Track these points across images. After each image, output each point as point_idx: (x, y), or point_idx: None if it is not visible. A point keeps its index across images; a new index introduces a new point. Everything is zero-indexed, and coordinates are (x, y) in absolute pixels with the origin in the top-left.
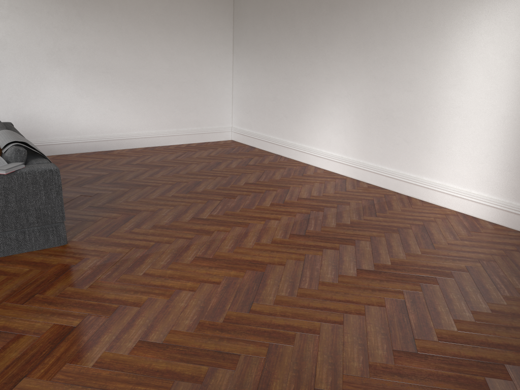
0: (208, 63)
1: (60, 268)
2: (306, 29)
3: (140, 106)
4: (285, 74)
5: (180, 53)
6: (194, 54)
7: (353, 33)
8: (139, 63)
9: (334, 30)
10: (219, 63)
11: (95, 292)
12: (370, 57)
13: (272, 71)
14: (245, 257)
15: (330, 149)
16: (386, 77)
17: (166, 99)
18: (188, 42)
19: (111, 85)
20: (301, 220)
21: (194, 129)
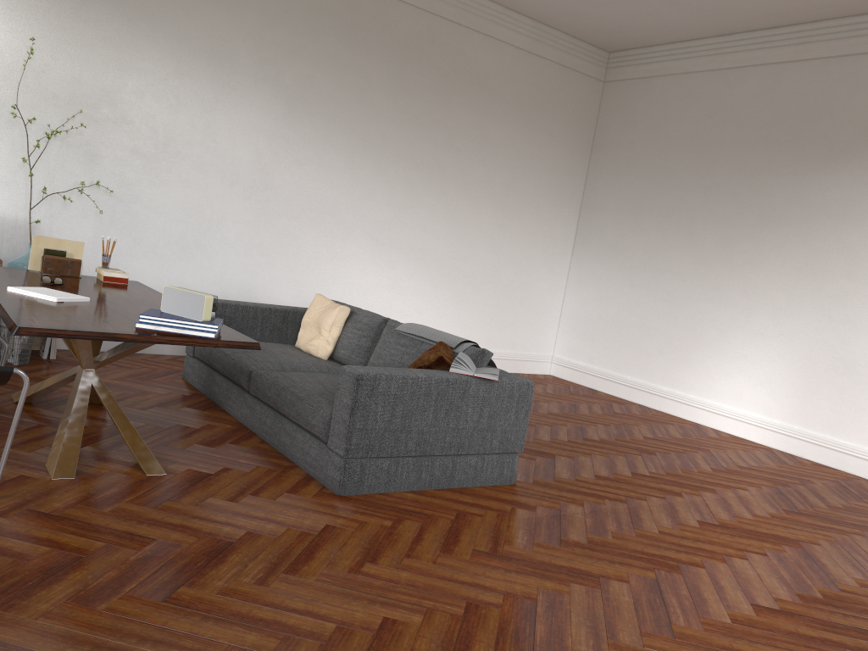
0: (540, 263)
1: (547, 511)
2: (714, 240)
3: (449, 311)
4: (668, 294)
5: (510, 245)
6: (527, 249)
7: (797, 256)
8: (461, 252)
9: (763, 247)
10: (553, 265)
11: (629, 545)
12: (823, 289)
13: (644, 288)
14: (759, 529)
15: (739, 405)
16: (849, 319)
17: (482, 306)
18: (523, 232)
19: (423, 276)
20: (776, 494)
21: (507, 353)
